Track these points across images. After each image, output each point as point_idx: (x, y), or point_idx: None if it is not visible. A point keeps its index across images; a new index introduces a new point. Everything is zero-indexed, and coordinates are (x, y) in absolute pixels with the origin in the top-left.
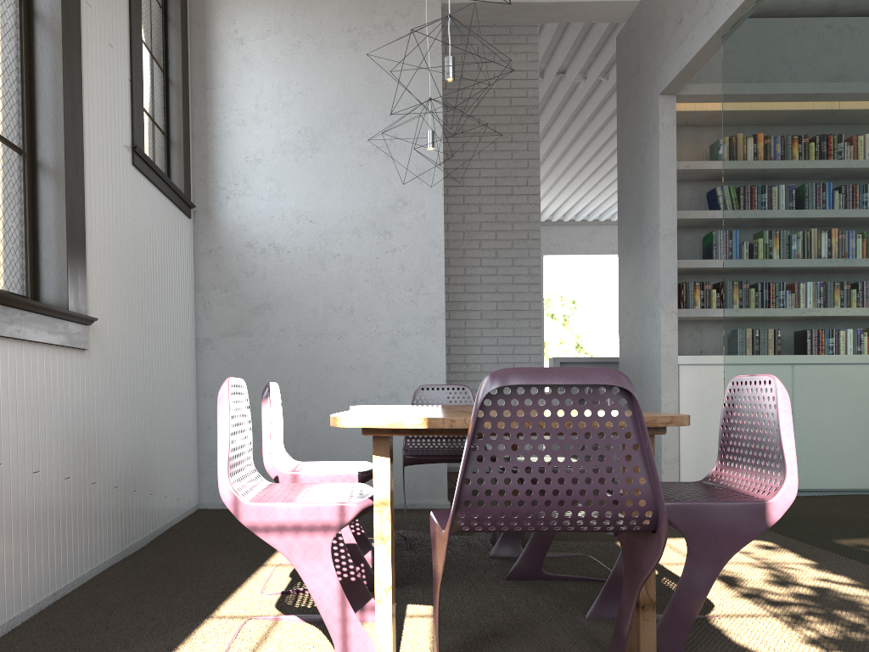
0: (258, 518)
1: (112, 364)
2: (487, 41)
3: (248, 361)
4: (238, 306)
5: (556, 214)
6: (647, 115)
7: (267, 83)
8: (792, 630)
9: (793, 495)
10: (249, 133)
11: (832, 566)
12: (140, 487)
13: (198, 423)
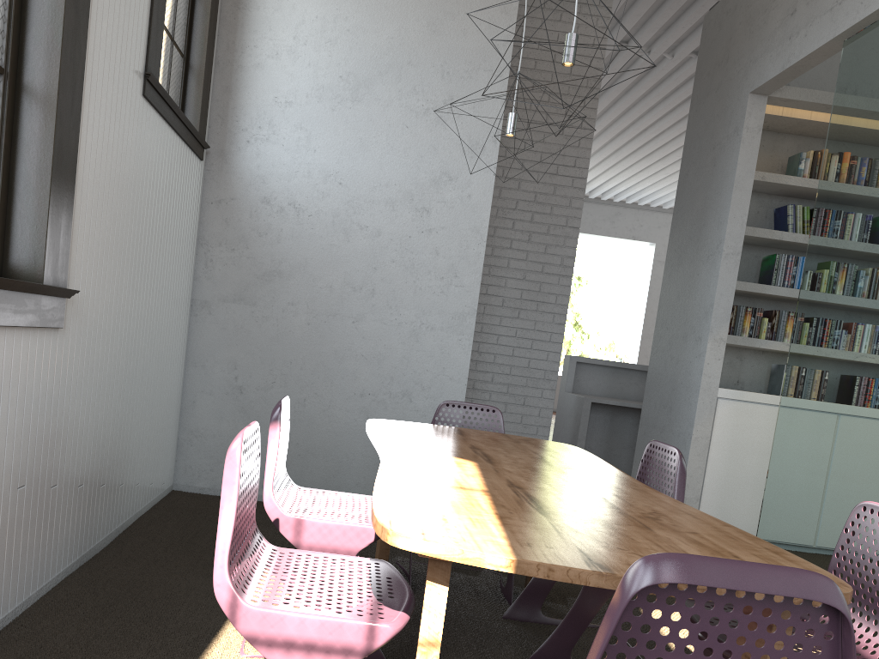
0: (260, 628)
1: (91, 341)
2: None
3: (248, 333)
4: (244, 270)
5: None
6: (729, 114)
7: (311, 13)
8: None
9: None
10: (282, 69)
11: None
12: (109, 480)
13: (182, 395)
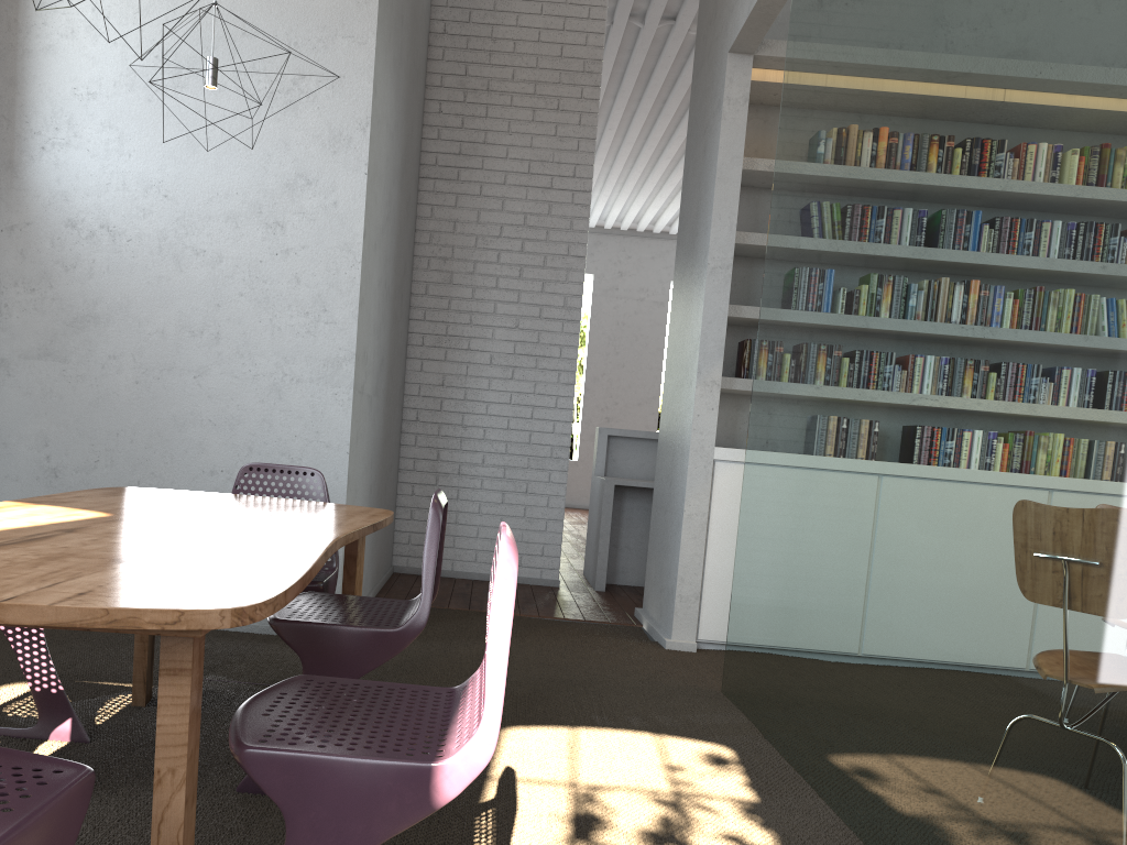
0: None
1: None
2: None
3: (59, 398)
4: (49, 315)
5: None
6: (715, 84)
7: None
8: None
9: (485, 757)
10: (80, 52)
11: (775, 810)
12: None
13: None
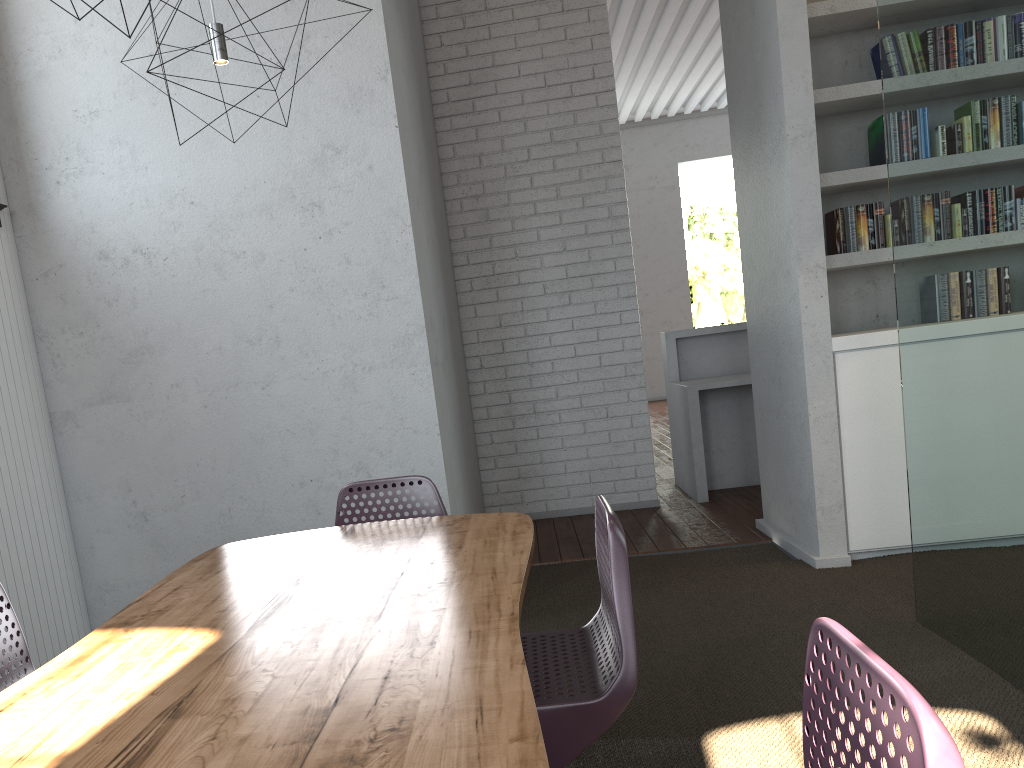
0: None
1: None
2: None
3: (132, 439)
4: (103, 356)
5: (689, 103)
6: None
7: None
8: None
9: None
10: (72, 70)
11: None
12: None
13: (75, 541)
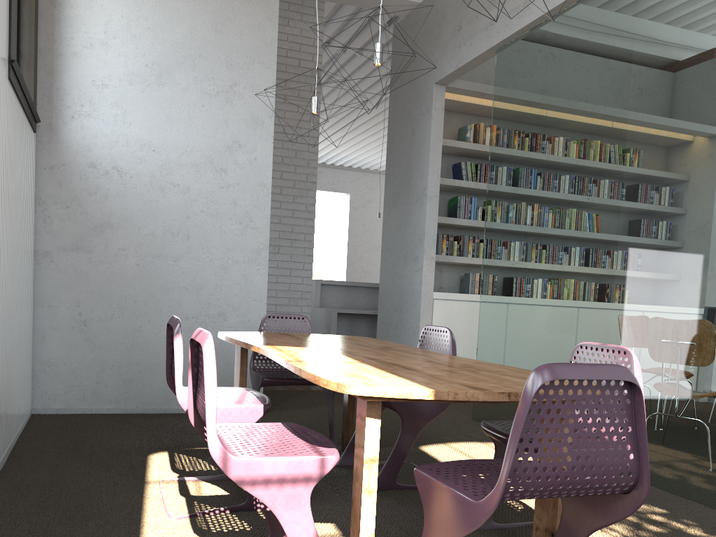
0: (246, 472)
1: None
2: (283, 6)
3: (87, 276)
4: (79, 223)
5: None
6: (420, 98)
7: (117, 12)
8: (601, 531)
9: None
10: (96, 58)
11: None
12: (4, 405)
13: (33, 332)
